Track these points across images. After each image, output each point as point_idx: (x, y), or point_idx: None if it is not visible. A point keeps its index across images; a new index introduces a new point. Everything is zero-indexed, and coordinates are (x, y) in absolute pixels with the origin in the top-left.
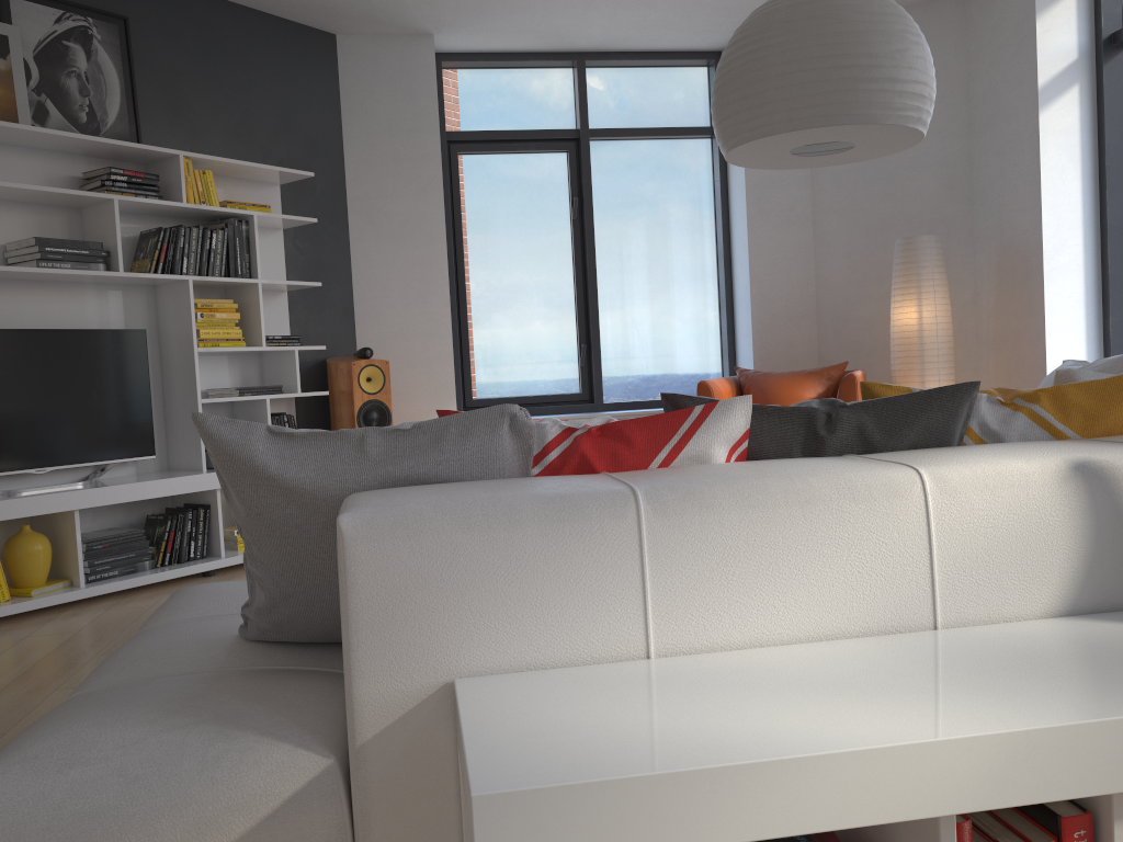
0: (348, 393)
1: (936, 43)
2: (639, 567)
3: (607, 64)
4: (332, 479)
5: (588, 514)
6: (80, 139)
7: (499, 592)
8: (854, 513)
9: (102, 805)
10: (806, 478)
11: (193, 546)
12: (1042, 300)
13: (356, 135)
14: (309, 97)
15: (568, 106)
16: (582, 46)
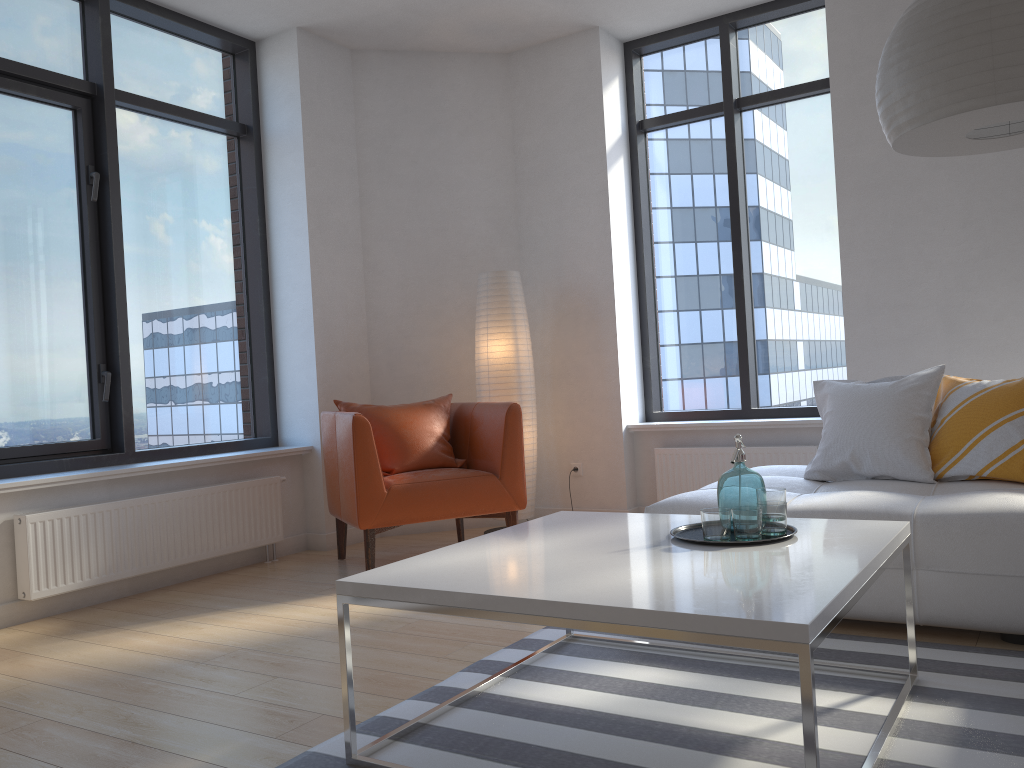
0: None
1: (484, 94)
2: None
3: (129, 12)
4: None
5: None
6: None
7: None
8: None
9: None
10: None
11: None
12: (614, 339)
13: None
14: None
15: (78, 51)
16: None
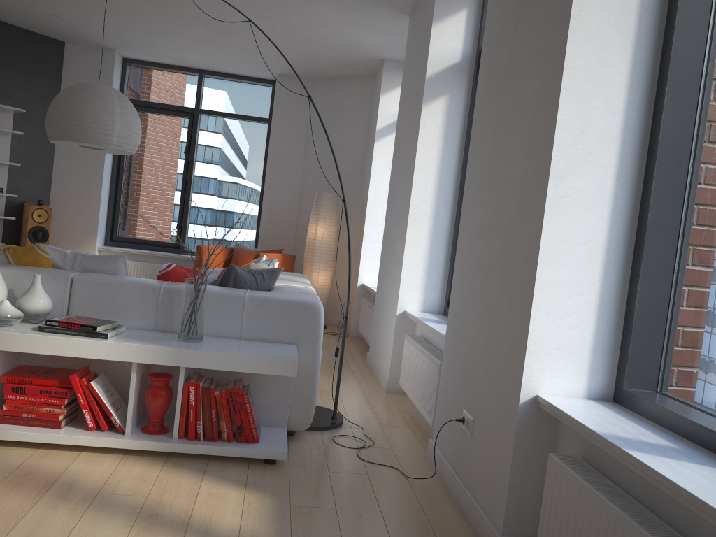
0: (26, 220)
1: (361, 97)
2: None
3: (216, 77)
4: None
5: None
6: None
7: None
8: None
9: None
10: None
11: None
12: (363, 234)
13: None
14: (42, 71)
15: (193, 96)
16: (200, 67)
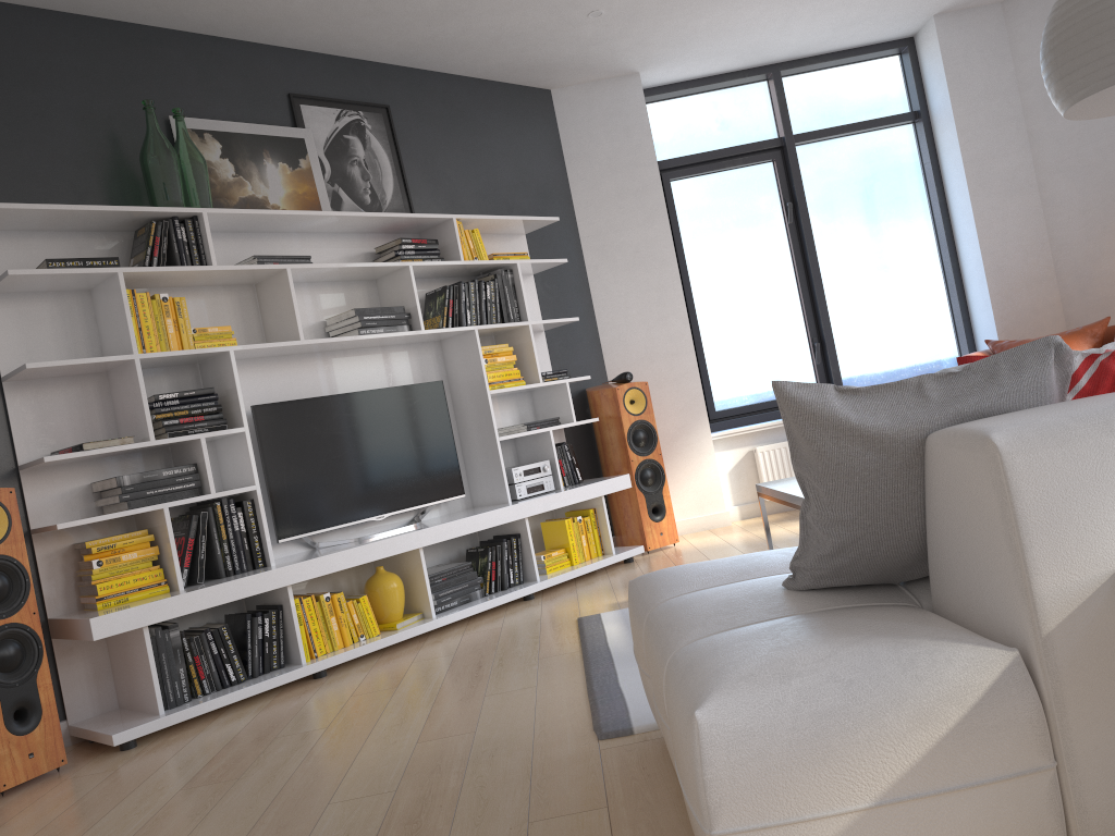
0: (615, 417)
1: None
2: None
3: (800, 70)
4: (908, 422)
5: None
6: (376, 217)
7: None
8: None
9: (832, 705)
10: None
11: (511, 573)
12: None
13: (581, 178)
14: (537, 150)
15: (768, 117)
16: (777, 57)
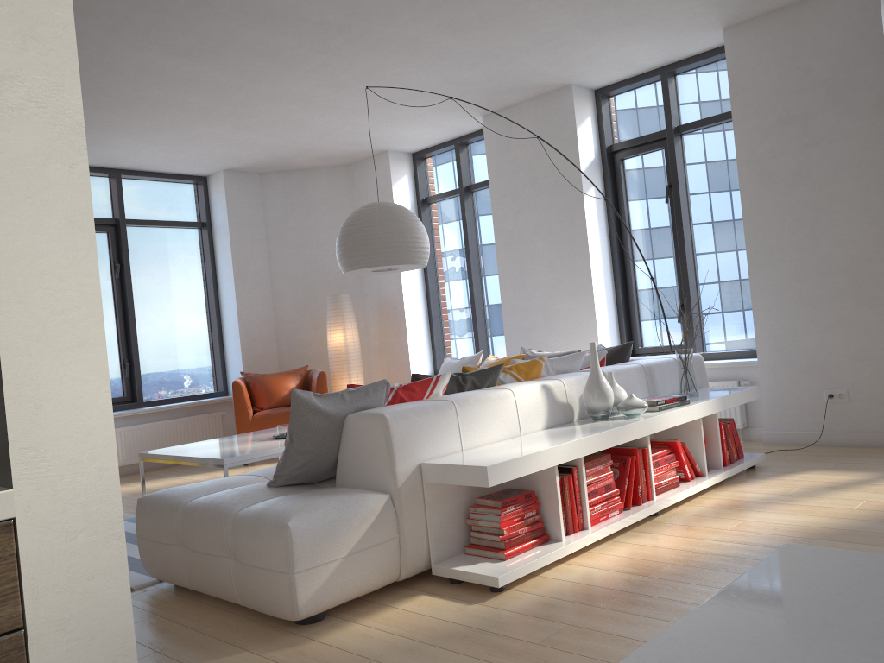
0: None
1: (336, 189)
2: (457, 423)
3: (134, 177)
4: (340, 409)
5: (444, 408)
6: None
7: (427, 434)
8: (501, 403)
9: (335, 517)
10: (487, 394)
11: None
12: (405, 328)
13: None
14: None
15: (108, 203)
16: (122, 166)
